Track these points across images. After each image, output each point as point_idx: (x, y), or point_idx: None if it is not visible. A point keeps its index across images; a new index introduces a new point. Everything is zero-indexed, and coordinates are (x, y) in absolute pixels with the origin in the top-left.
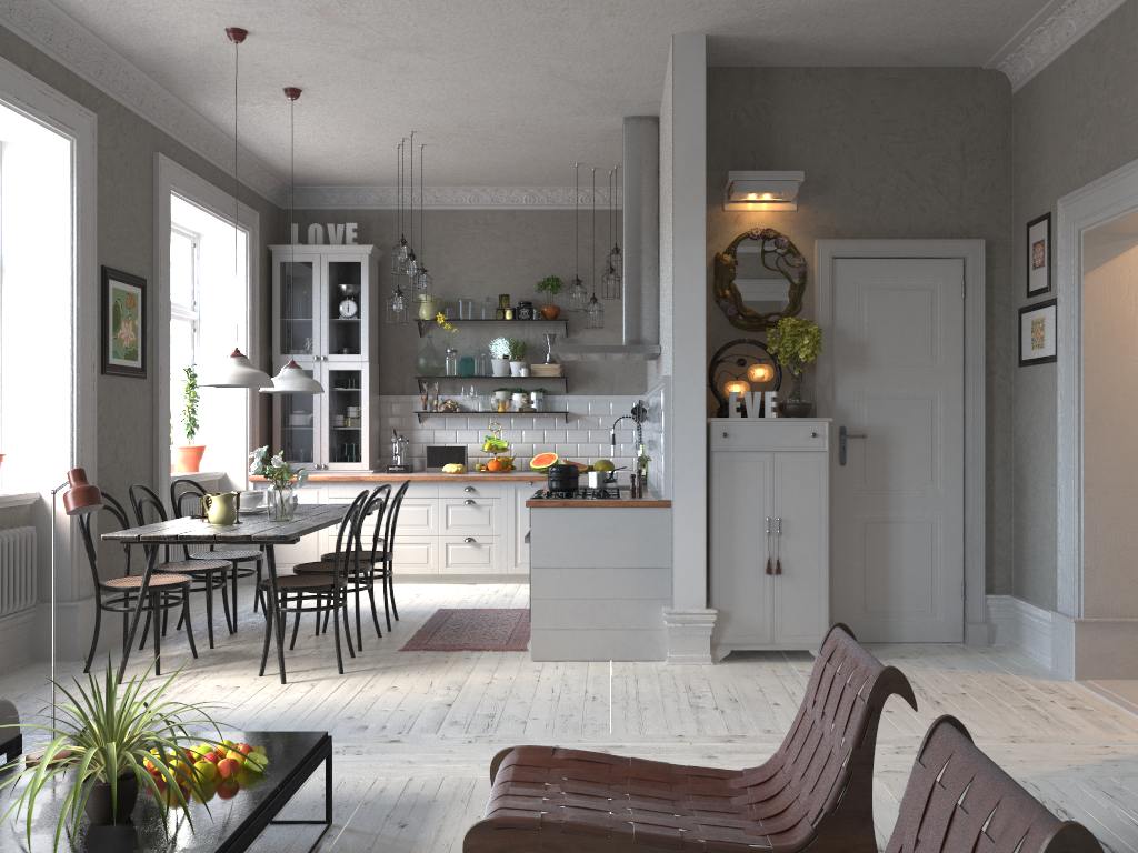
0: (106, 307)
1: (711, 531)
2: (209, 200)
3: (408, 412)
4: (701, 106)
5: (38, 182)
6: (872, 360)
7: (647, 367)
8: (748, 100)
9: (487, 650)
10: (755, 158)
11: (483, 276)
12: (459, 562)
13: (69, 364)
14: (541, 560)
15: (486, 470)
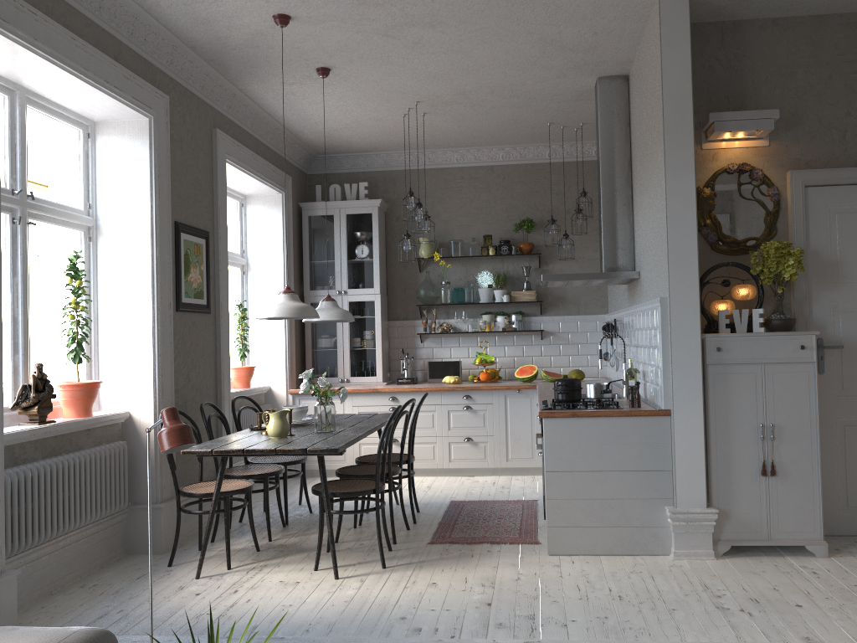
0: (178, 255)
1: (708, 437)
2: (254, 167)
3: (411, 334)
4: (687, 54)
5: (123, 154)
6: (845, 277)
7: (607, 290)
8: (720, 51)
9: (504, 543)
10: (728, 101)
11: (469, 220)
12: (460, 458)
13: (151, 304)
14: (554, 464)
15: (477, 380)
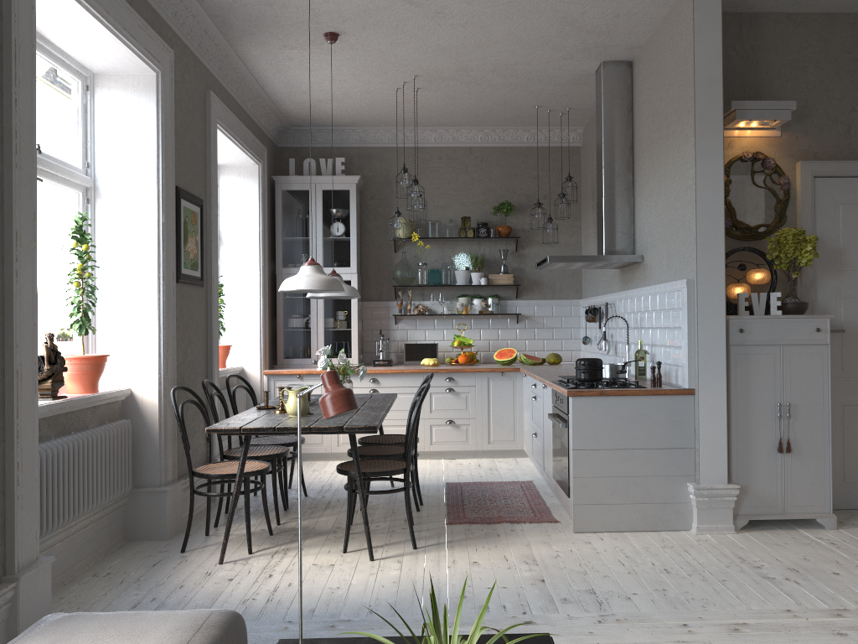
0: (179, 223)
1: (729, 415)
2: (239, 135)
3: (385, 315)
4: (718, 42)
5: (127, 110)
6: (847, 265)
7: (582, 276)
8: (738, 41)
9: (523, 522)
10: (744, 91)
11: (446, 201)
12: (441, 441)
13: (156, 273)
14: (581, 443)
15: (455, 363)
